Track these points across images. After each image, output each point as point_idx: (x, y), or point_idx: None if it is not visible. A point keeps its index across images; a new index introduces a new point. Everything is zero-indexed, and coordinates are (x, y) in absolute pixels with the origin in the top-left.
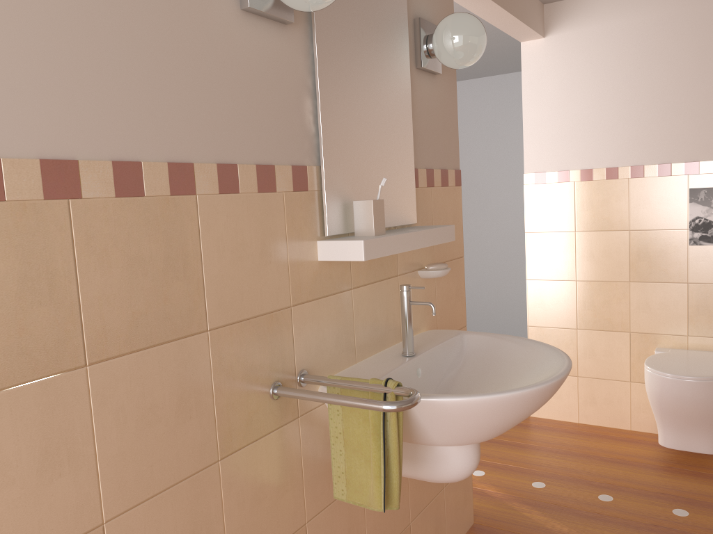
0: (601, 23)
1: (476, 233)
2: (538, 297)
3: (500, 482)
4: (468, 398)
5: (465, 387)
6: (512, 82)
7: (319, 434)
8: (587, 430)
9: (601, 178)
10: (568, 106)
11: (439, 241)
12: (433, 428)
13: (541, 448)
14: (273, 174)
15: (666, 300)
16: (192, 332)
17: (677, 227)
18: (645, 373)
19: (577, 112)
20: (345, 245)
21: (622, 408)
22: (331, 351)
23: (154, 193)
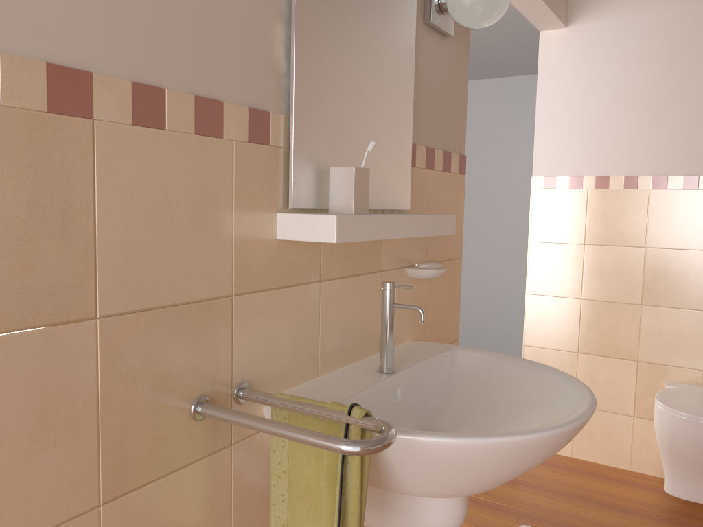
0: (631, 14)
1: (472, 242)
2: (537, 314)
3: (482, 522)
4: (462, 440)
5: (454, 418)
6: (522, 85)
7: (260, 467)
8: (581, 466)
9: (618, 187)
10: (587, 105)
11: (436, 232)
12: (410, 474)
13: (529, 484)
14: (220, 114)
15: (681, 329)
16: (69, 318)
17: (700, 248)
18: (655, 409)
19: (597, 113)
20: (313, 220)
21: (622, 445)
22: (286, 359)
23: (19, 104)
